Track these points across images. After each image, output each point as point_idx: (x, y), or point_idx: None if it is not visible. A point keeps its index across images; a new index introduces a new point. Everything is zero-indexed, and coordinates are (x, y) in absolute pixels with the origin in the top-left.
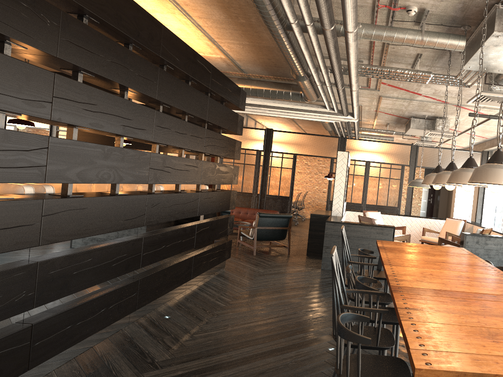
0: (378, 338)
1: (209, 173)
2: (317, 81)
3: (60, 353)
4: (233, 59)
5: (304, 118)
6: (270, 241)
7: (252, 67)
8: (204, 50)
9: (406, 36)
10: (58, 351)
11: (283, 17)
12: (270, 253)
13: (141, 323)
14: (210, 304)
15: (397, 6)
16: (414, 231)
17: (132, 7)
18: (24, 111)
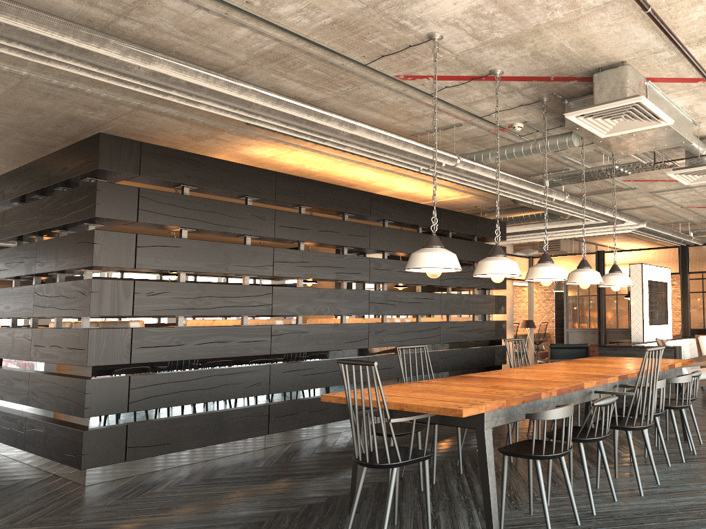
0: None
1: (452, 304)
2: (522, 200)
3: (297, 432)
4: (482, 195)
5: (597, 233)
6: None
7: (505, 197)
8: (454, 194)
9: (522, 149)
10: (291, 428)
11: None
12: None
13: None
14: None
15: (504, 127)
16: None
17: (336, 189)
18: (253, 273)
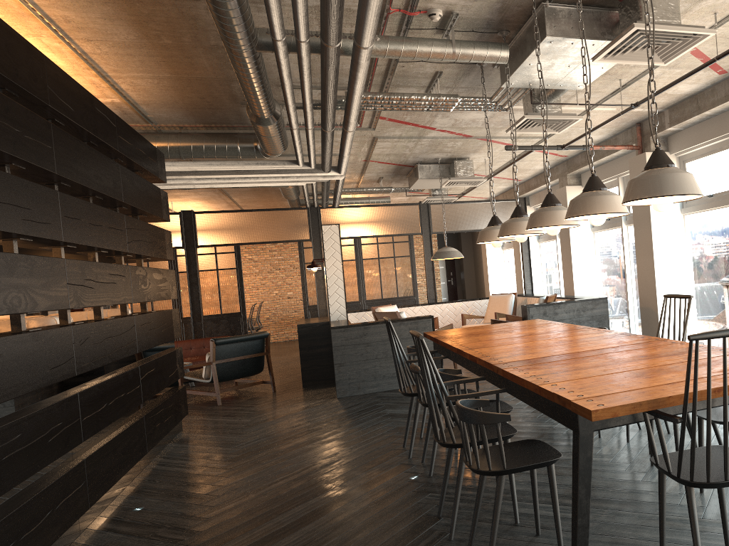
0: (500, 425)
1: (140, 284)
2: (294, 122)
3: None
4: (136, 103)
5: (257, 184)
6: (236, 381)
7: (168, 114)
8: None
9: (432, 49)
10: None
11: (255, 32)
12: (244, 396)
13: (101, 526)
14: (197, 477)
15: (415, 10)
16: (448, 323)
17: (2, 30)
18: None
